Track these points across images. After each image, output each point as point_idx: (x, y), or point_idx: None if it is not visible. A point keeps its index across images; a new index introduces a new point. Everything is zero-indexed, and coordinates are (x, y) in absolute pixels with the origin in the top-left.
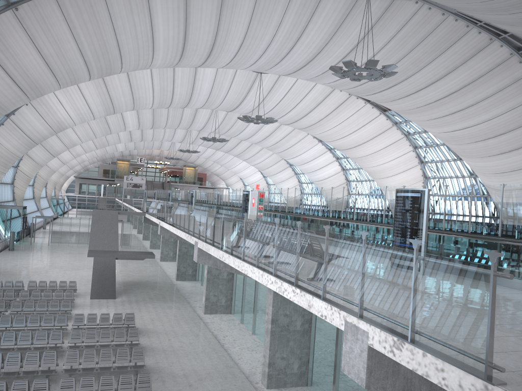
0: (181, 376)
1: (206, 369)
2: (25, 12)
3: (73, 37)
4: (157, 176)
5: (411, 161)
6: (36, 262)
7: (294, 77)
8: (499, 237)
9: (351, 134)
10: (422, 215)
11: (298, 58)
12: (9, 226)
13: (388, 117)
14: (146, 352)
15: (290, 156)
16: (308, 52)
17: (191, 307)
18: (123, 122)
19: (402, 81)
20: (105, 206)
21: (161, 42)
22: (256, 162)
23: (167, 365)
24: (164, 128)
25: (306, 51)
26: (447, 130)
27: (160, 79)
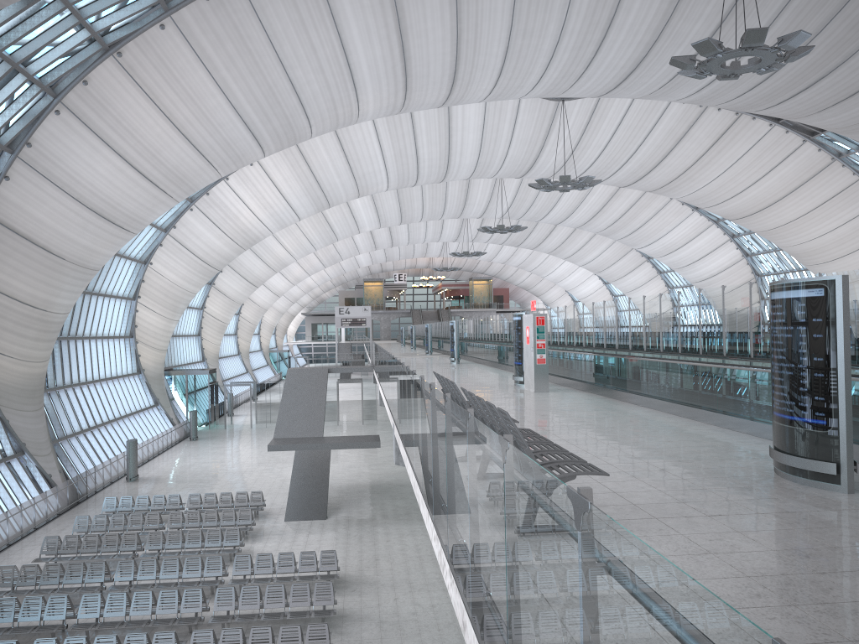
0: None
1: None
2: (134, 57)
3: (217, 86)
4: (431, 301)
5: None
6: (222, 459)
7: (621, 97)
8: None
9: (750, 187)
10: (834, 342)
11: (619, 59)
12: (192, 401)
13: (820, 145)
14: (347, 626)
15: (643, 241)
16: (635, 43)
17: None
18: (353, 219)
19: (836, 68)
20: (347, 357)
21: (364, 70)
22: (587, 260)
23: None
24: (421, 220)
25: (630, 43)
26: None
27: (392, 138)
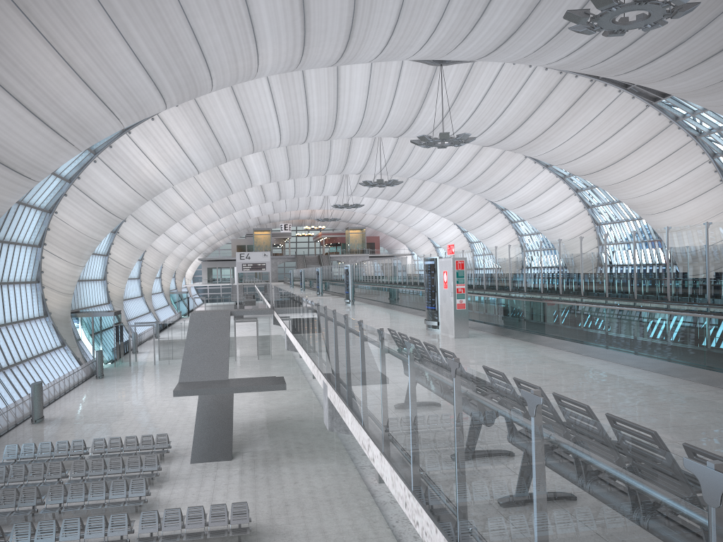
0: None
1: None
2: None
3: (117, 32)
4: (312, 248)
5: (706, 179)
6: (128, 397)
7: (497, 60)
8: None
9: (599, 146)
10: None
11: (502, 21)
12: (98, 341)
13: (661, 110)
14: None
15: (501, 195)
16: (519, 5)
17: (356, 469)
18: (247, 174)
19: (694, 34)
20: (241, 298)
21: (265, 22)
22: (449, 211)
23: None
24: (307, 175)
25: (514, 5)
26: None
27: (285, 97)
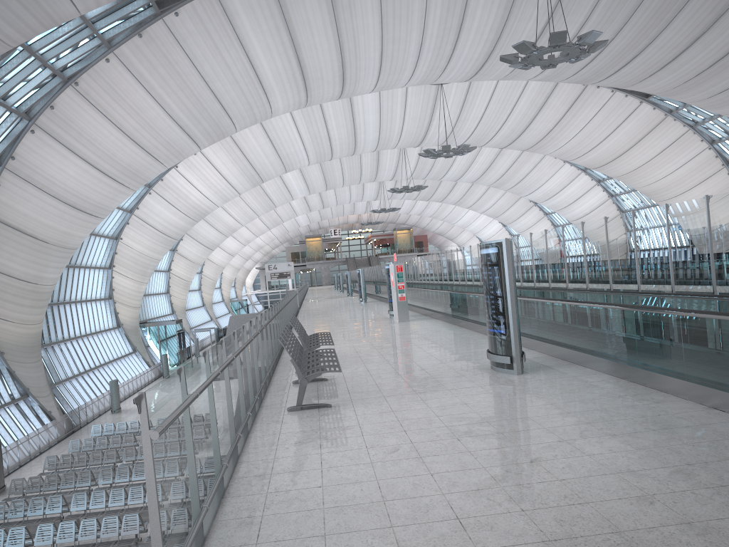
0: None
1: None
2: (88, 84)
3: (155, 101)
4: (364, 250)
5: (709, 165)
6: None
7: (483, 80)
8: (665, 294)
9: (602, 142)
10: (504, 281)
11: (472, 53)
12: (164, 347)
13: (654, 105)
14: None
15: (527, 190)
16: (483, 40)
17: None
18: (287, 189)
19: (645, 48)
20: None
21: (270, 78)
22: (485, 208)
23: None
24: (343, 185)
25: (479, 41)
26: None
27: (307, 124)
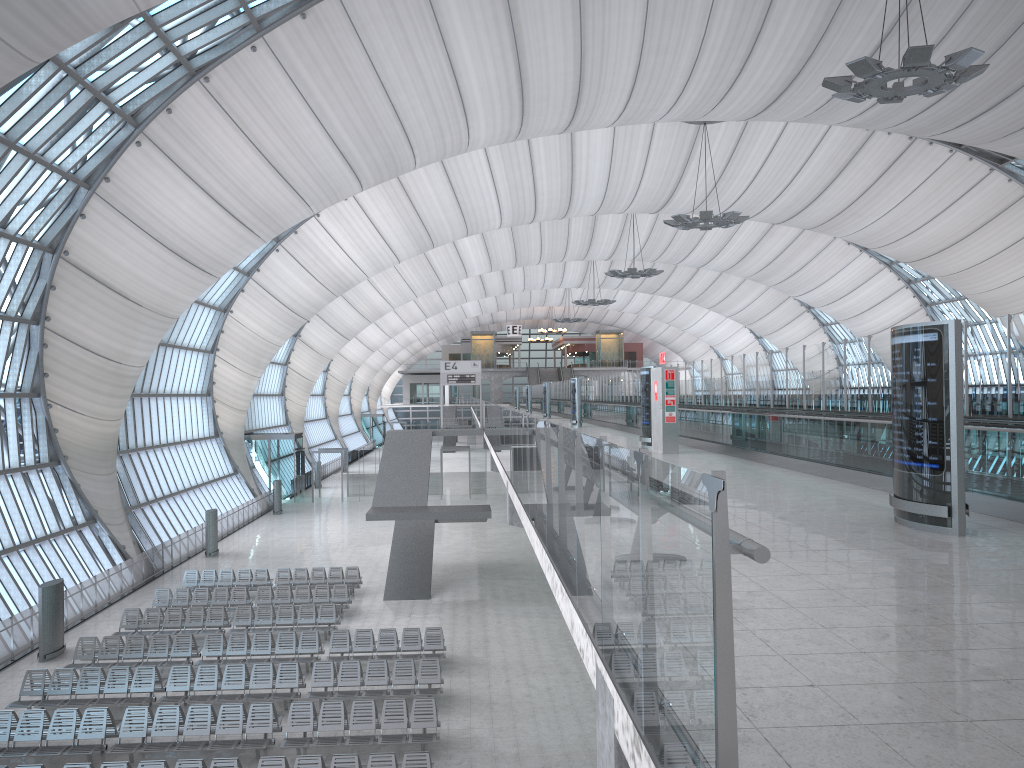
0: (509, 758)
1: (565, 745)
2: (223, 82)
3: (312, 113)
4: (551, 358)
5: None
6: (311, 534)
7: (771, 120)
8: None
9: (927, 224)
10: (947, 386)
11: (767, 77)
12: (275, 470)
13: (1011, 175)
14: (454, 706)
15: (802, 288)
16: (786, 59)
17: None
18: (460, 261)
19: (1022, 87)
20: (452, 423)
21: (476, 93)
22: (735, 310)
23: (489, 735)
24: (539, 262)
25: (780, 59)
26: None
27: (507, 167)
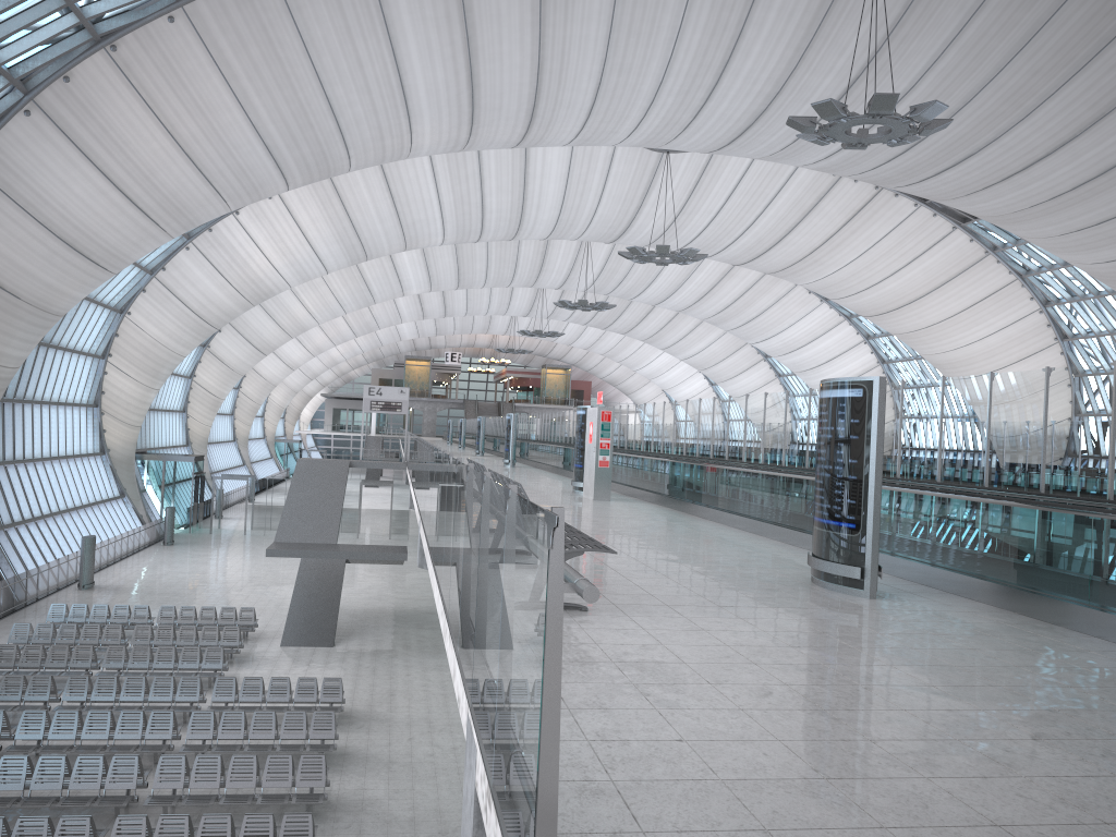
0: (403, 823)
1: None
2: (132, 53)
3: (234, 98)
4: (492, 391)
5: (1036, 336)
6: (205, 569)
7: (736, 155)
8: (1102, 501)
9: (888, 278)
10: (868, 444)
11: (733, 110)
12: (169, 495)
13: (973, 235)
14: (348, 765)
15: (760, 335)
16: (753, 93)
17: None
18: (397, 277)
19: (986, 146)
20: (377, 455)
21: (422, 95)
22: (690, 353)
23: (384, 797)
24: (484, 285)
25: (747, 92)
26: (1112, 256)
27: (453, 179)
